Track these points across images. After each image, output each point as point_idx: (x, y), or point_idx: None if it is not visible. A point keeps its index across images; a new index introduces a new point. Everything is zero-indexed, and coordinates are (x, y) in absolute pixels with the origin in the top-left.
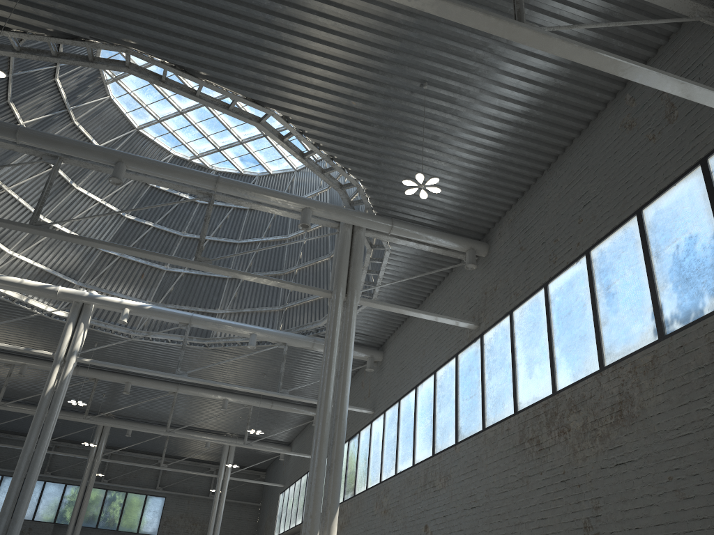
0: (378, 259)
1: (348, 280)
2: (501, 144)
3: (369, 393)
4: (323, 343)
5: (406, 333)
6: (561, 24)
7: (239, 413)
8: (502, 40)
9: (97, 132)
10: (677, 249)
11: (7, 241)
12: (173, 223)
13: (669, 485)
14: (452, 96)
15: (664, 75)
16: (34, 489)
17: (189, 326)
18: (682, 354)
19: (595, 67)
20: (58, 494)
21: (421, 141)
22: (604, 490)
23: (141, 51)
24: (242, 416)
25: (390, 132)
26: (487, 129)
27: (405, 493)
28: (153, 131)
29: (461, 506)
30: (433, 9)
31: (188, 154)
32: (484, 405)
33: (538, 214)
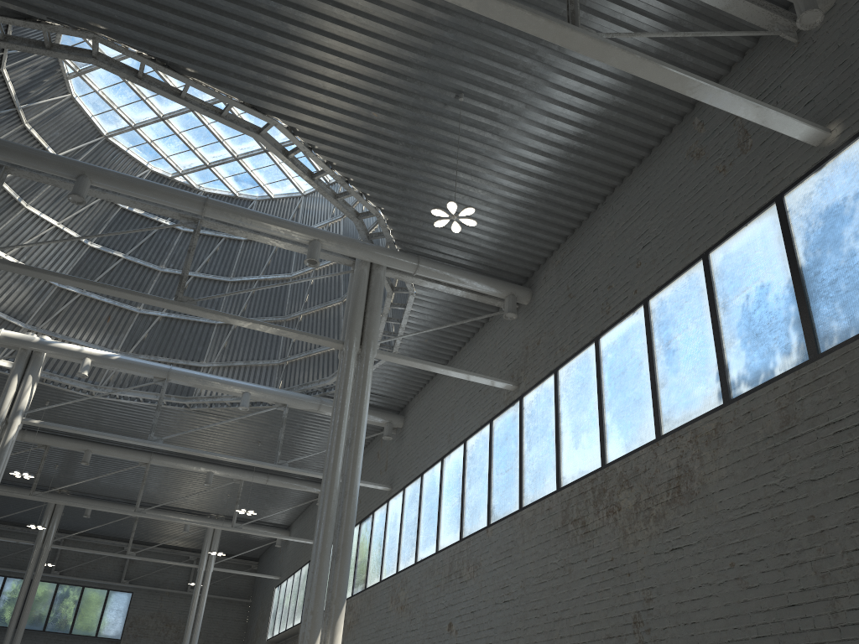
0: (400, 305)
1: (363, 328)
2: (549, 171)
3: (386, 466)
4: (331, 404)
5: (432, 394)
6: (622, 31)
7: (227, 489)
8: (553, 46)
9: (55, 139)
10: (747, 300)
11: None
12: (149, 255)
13: (731, 572)
14: (492, 111)
15: (737, 96)
16: None
17: (166, 381)
18: (749, 421)
19: (660, 84)
20: None
21: (455, 163)
22: (657, 579)
23: (113, 38)
24: (231, 493)
25: (418, 152)
26: (533, 152)
27: (426, 585)
28: (126, 140)
29: (492, 600)
30: (472, 4)
31: (170, 171)
32: (522, 480)
33: (590, 256)
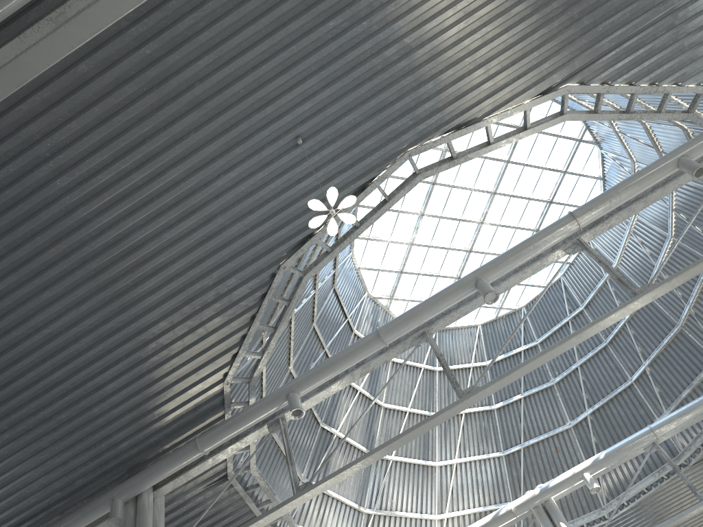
0: None
1: None
2: None
3: None
4: None
5: None
6: None
7: None
8: None
9: (413, 354)
10: None
11: (427, 508)
12: (536, 380)
13: None
14: None
15: None
16: None
17: (657, 444)
18: None
19: None
20: None
21: None
22: None
23: (420, 143)
24: None
25: None
26: None
27: None
28: None
29: None
30: None
31: (491, 314)
32: None
33: None
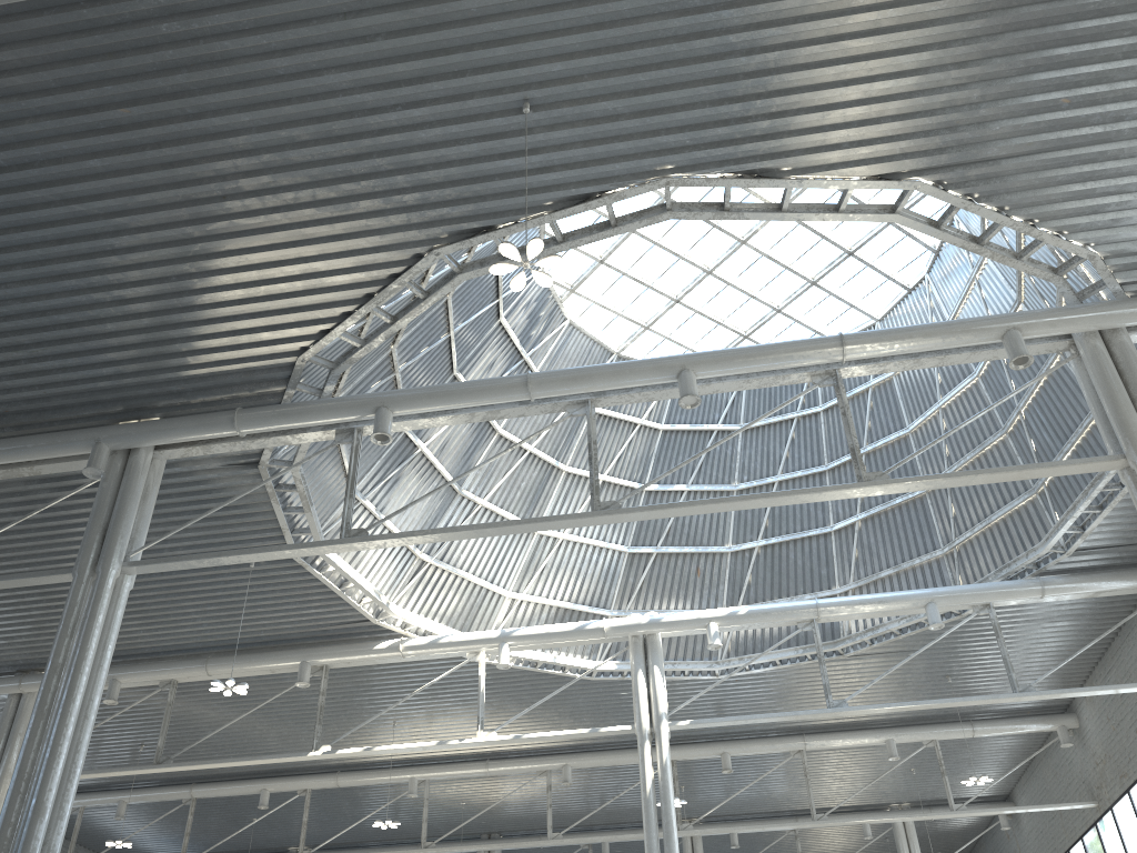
0: None
1: None
2: None
3: None
4: (1059, 582)
5: None
6: None
7: (909, 762)
8: None
9: None
10: None
11: (502, 579)
12: (715, 475)
13: None
14: None
15: None
16: None
17: (815, 623)
18: None
19: None
20: None
21: None
22: None
23: (689, 173)
24: (915, 765)
25: None
26: None
27: None
28: (640, 347)
29: None
30: None
31: None
32: None
33: None
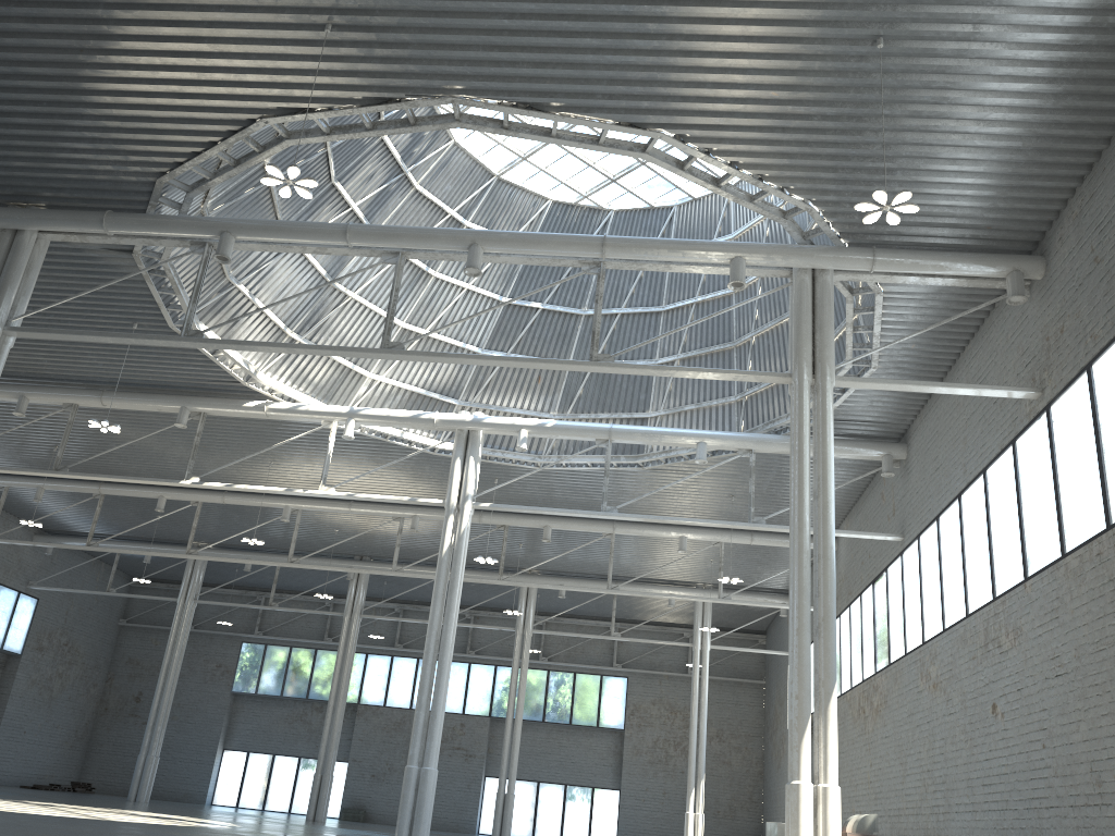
0: (867, 308)
1: (814, 353)
2: (1031, 99)
3: (894, 509)
4: None
5: (937, 412)
6: None
7: (708, 554)
8: None
9: (447, 193)
10: None
11: (365, 362)
12: (568, 299)
13: None
14: (928, 47)
15: None
16: (458, 674)
17: (610, 442)
18: None
19: None
20: (489, 680)
21: (893, 124)
22: None
23: (471, 96)
24: (714, 557)
25: (841, 122)
26: (1000, 82)
27: (959, 658)
28: (519, 173)
29: (1040, 674)
30: None
31: (572, 196)
32: (1060, 517)
33: None
